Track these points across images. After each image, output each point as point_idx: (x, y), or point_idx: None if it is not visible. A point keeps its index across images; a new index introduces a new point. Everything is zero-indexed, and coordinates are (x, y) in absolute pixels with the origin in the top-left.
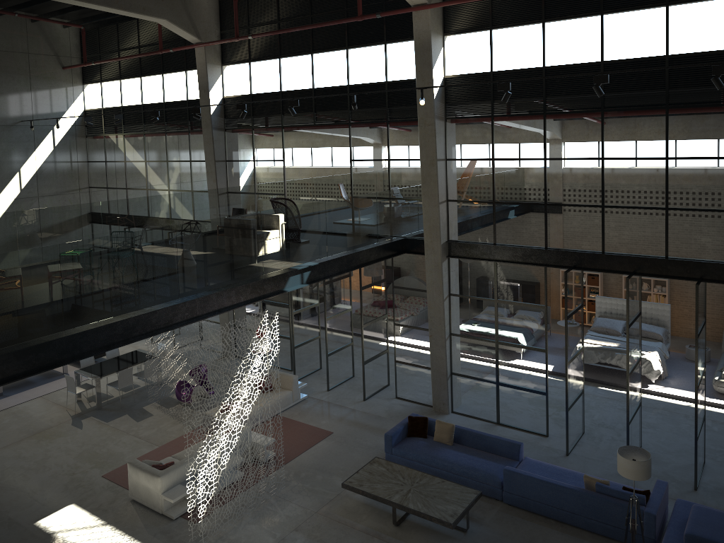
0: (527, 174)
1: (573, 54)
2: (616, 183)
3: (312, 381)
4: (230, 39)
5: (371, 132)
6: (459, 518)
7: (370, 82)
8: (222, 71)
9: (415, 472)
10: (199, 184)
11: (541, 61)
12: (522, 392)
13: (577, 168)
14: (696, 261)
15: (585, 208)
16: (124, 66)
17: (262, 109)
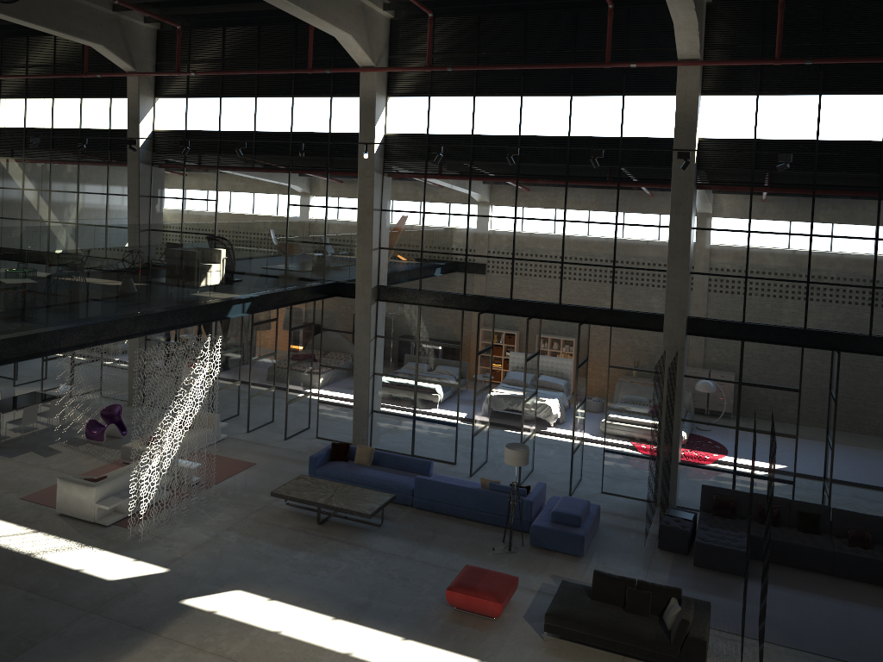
0: (453, 227)
1: (497, 126)
2: (525, 239)
3: (230, 425)
4: (170, 73)
5: (311, 179)
6: (375, 511)
7: (314, 131)
8: (154, 103)
9: (337, 484)
10: (116, 220)
11: (470, 129)
12: (435, 425)
13: (495, 225)
14: (581, 307)
15: (499, 259)
16: (32, 84)
17: (197, 147)
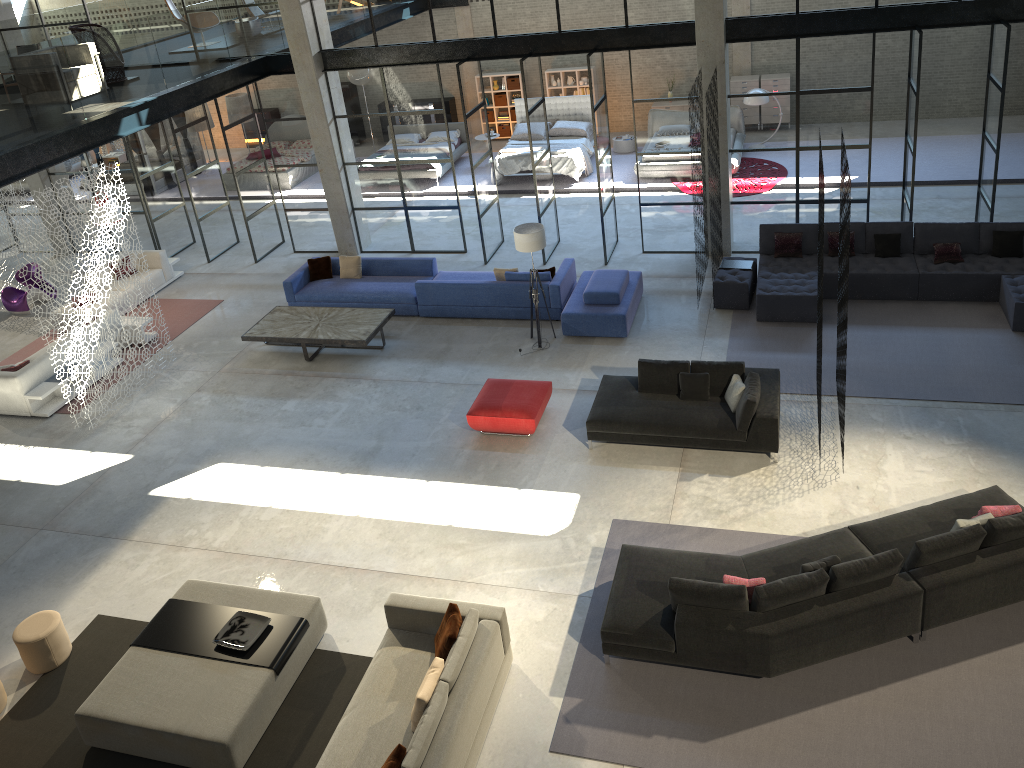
0: None
1: None
2: None
3: (186, 257)
4: None
5: None
6: (372, 335)
7: None
8: None
9: (322, 309)
10: None
11: None
12: (433, 212)
13: None
14: (587, 31)
15: None
16: None
17: None
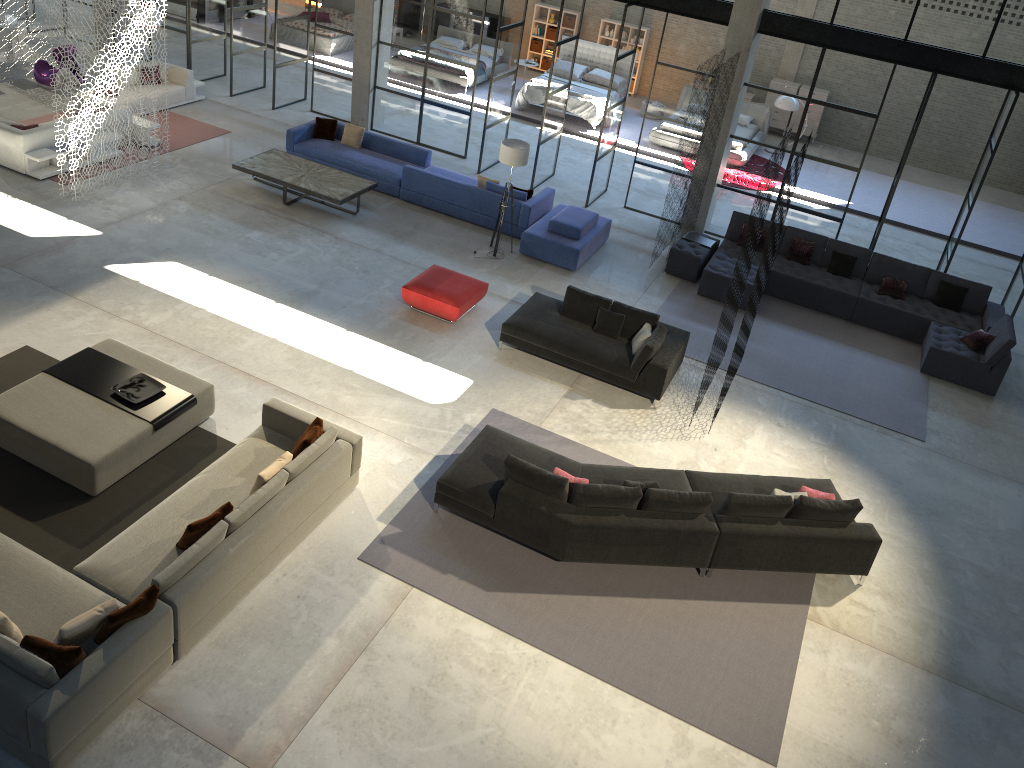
0: None
1: None
2: None
3: (212, 86)
4: None
5: None
6: (348, 198)
7: None
8: None
9: (313, 164)
10: None
11: None
12: (446, 112)
13: None
14: None
15: None
16: None
17: None
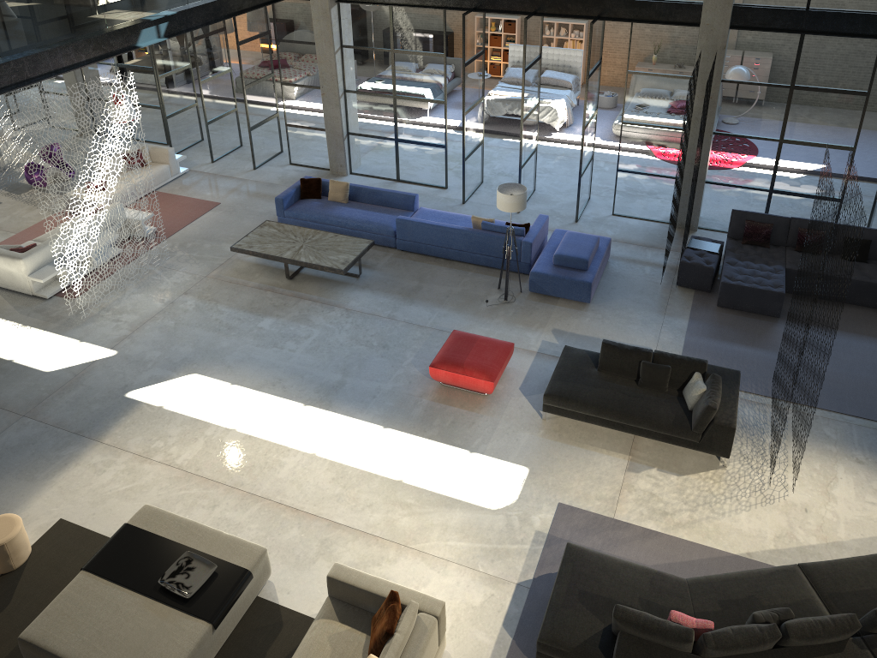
0: None
1: None
2: None
3: (193, 154)
4: None
5: None
6: (350, 265)
7: None
8: None
9: (308, 230)
10: None
11: None
12: (421, 147)
13: None
14: None
15: None
16: None
17: None
